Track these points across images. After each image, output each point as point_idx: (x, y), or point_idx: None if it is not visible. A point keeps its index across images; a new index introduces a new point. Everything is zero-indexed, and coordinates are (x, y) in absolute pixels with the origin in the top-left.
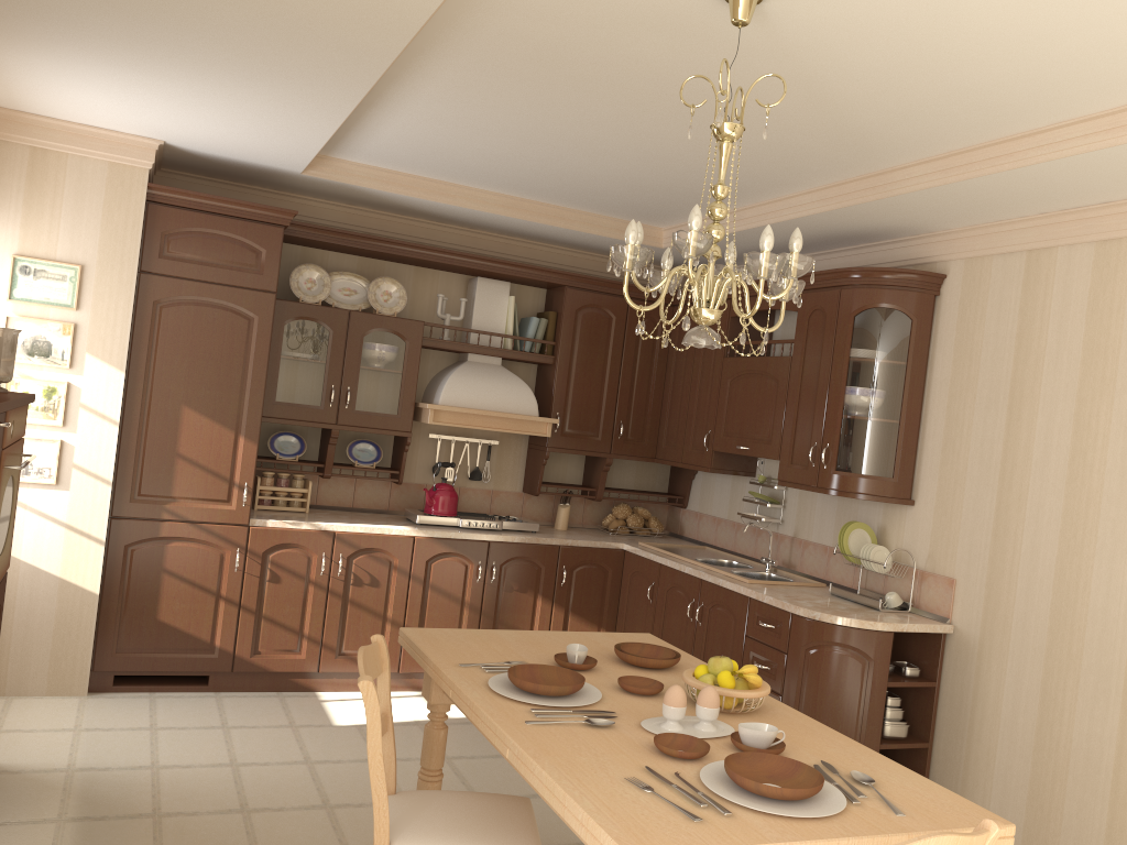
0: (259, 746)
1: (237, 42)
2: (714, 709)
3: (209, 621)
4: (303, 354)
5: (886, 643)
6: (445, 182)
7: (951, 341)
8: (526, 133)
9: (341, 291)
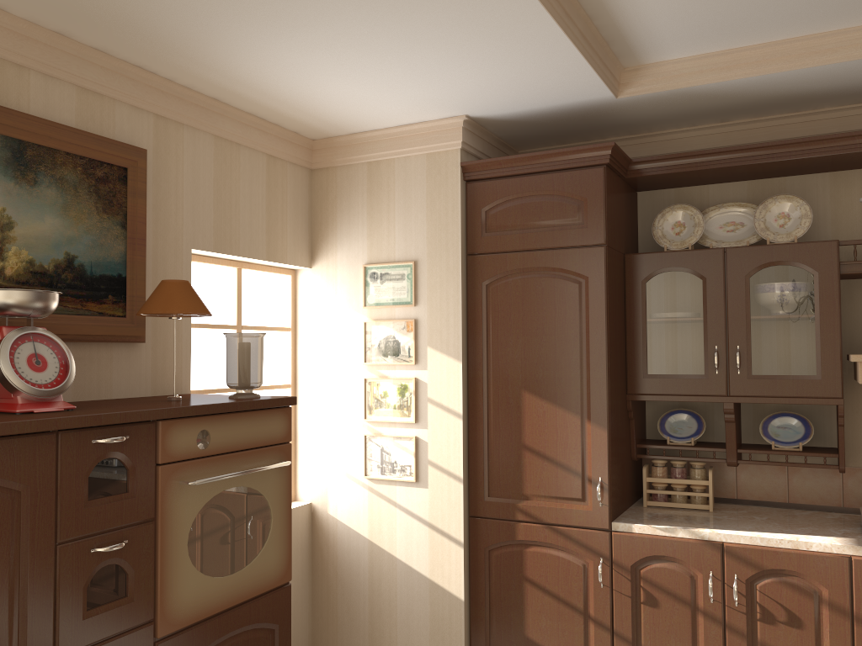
0: None
1: None
2: None
3: (580, 645)
4: (672, 313)
5: None
6: (813, 34)
7: None
8: None
9: (722, 227)
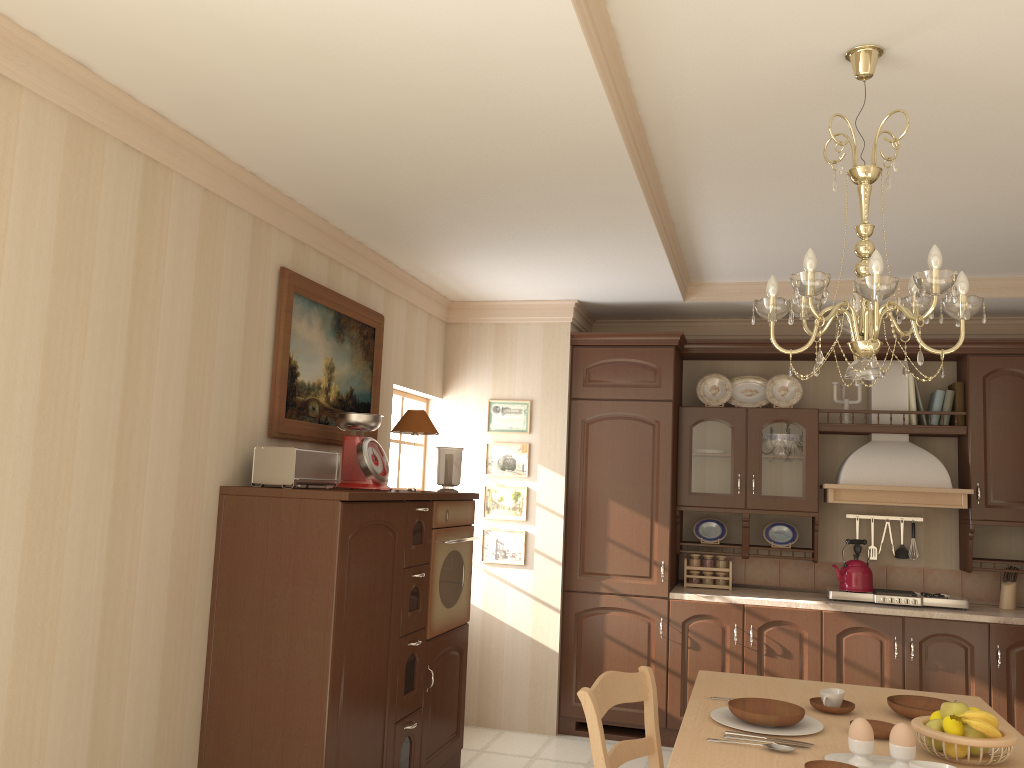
0: None
1: (544, 217)
2: (905, 747)
3: None
4: (710, 450)
5: None
6: None
7: None
8: (827, 222)
9: (743, 392)
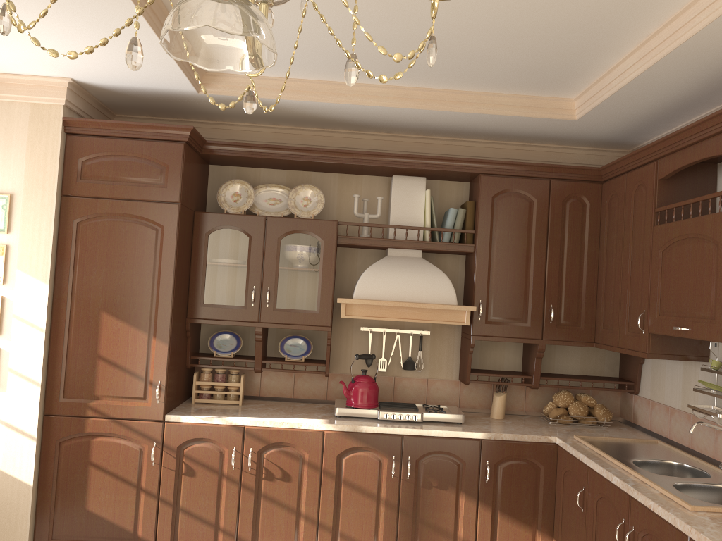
0: None
1: None
2: None
3: (132, 511)
4: (226, 260)
5: None
6: (333, 81)
7: None
8: None
9: (267, 201)
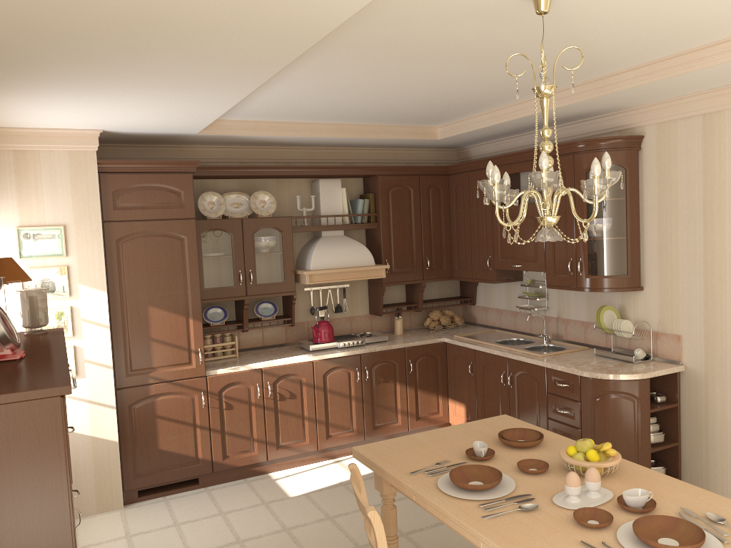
0: (249, 523)
1: (173, 70)
2: (599, 482)
3: (192, 443)
4: (216, 254)
5: (646, 386)
6: (292, 122)
7: (654, 180)
8: (358, 88)
9: (232, 205)
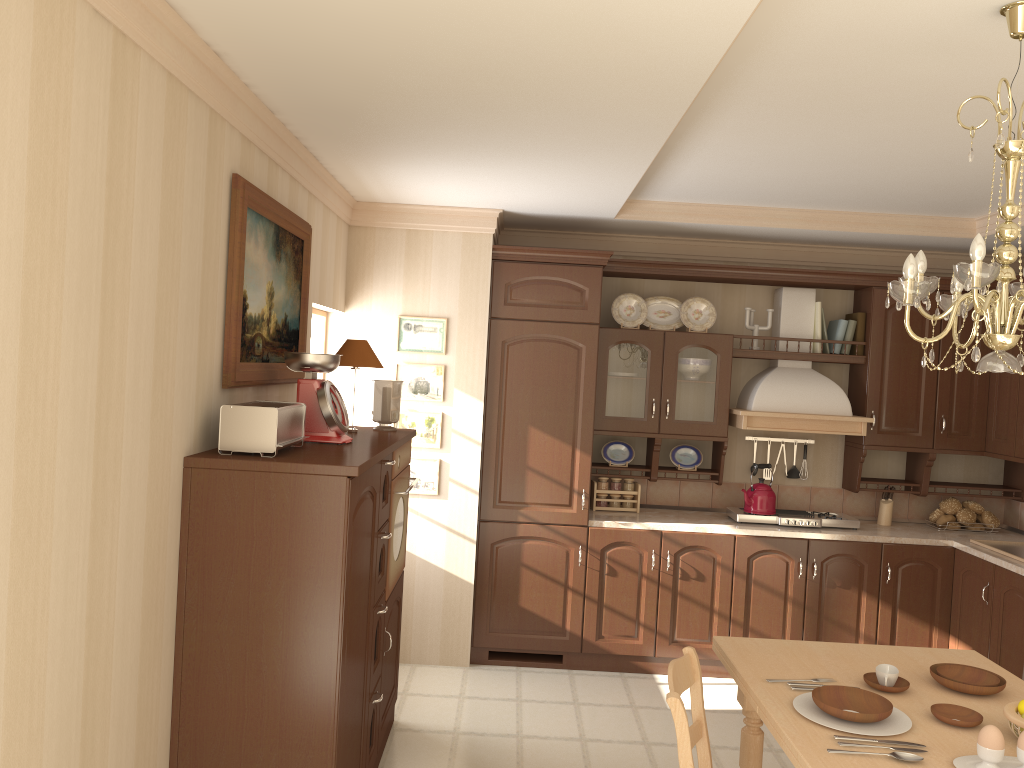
0: (603, 723)
1: (544, 133)
2: None
3: (560, 608)
4: (626, 373)
5: None
6: (743, 206)
7: None
8: (813, 158)
9: (656, 313)
